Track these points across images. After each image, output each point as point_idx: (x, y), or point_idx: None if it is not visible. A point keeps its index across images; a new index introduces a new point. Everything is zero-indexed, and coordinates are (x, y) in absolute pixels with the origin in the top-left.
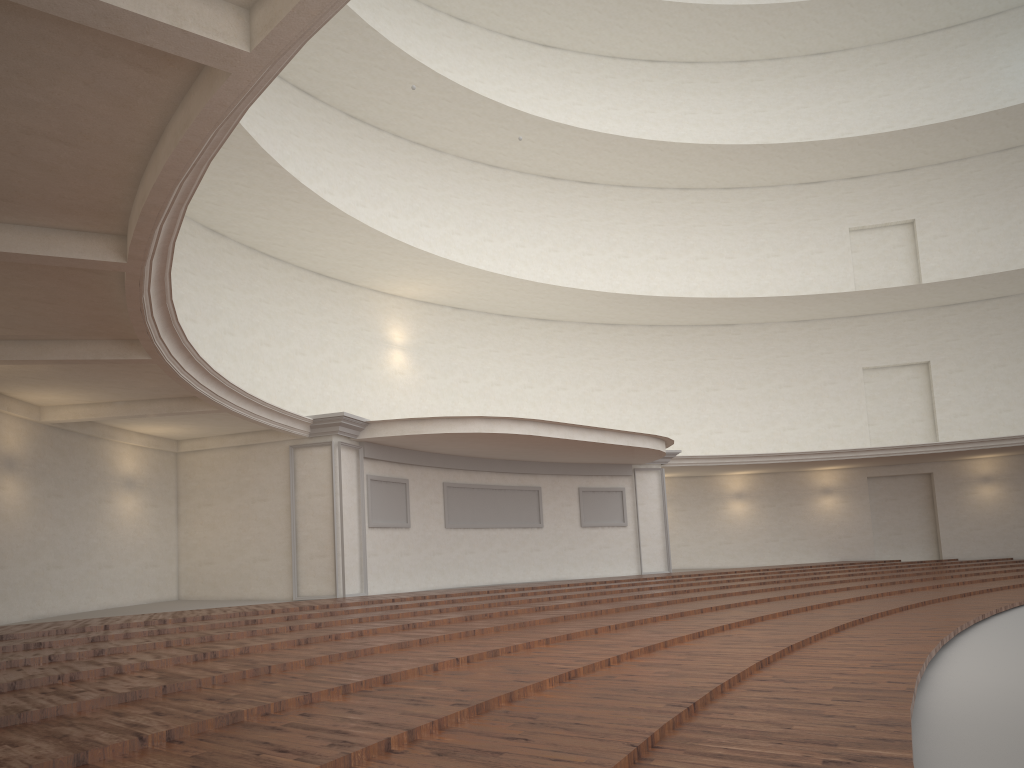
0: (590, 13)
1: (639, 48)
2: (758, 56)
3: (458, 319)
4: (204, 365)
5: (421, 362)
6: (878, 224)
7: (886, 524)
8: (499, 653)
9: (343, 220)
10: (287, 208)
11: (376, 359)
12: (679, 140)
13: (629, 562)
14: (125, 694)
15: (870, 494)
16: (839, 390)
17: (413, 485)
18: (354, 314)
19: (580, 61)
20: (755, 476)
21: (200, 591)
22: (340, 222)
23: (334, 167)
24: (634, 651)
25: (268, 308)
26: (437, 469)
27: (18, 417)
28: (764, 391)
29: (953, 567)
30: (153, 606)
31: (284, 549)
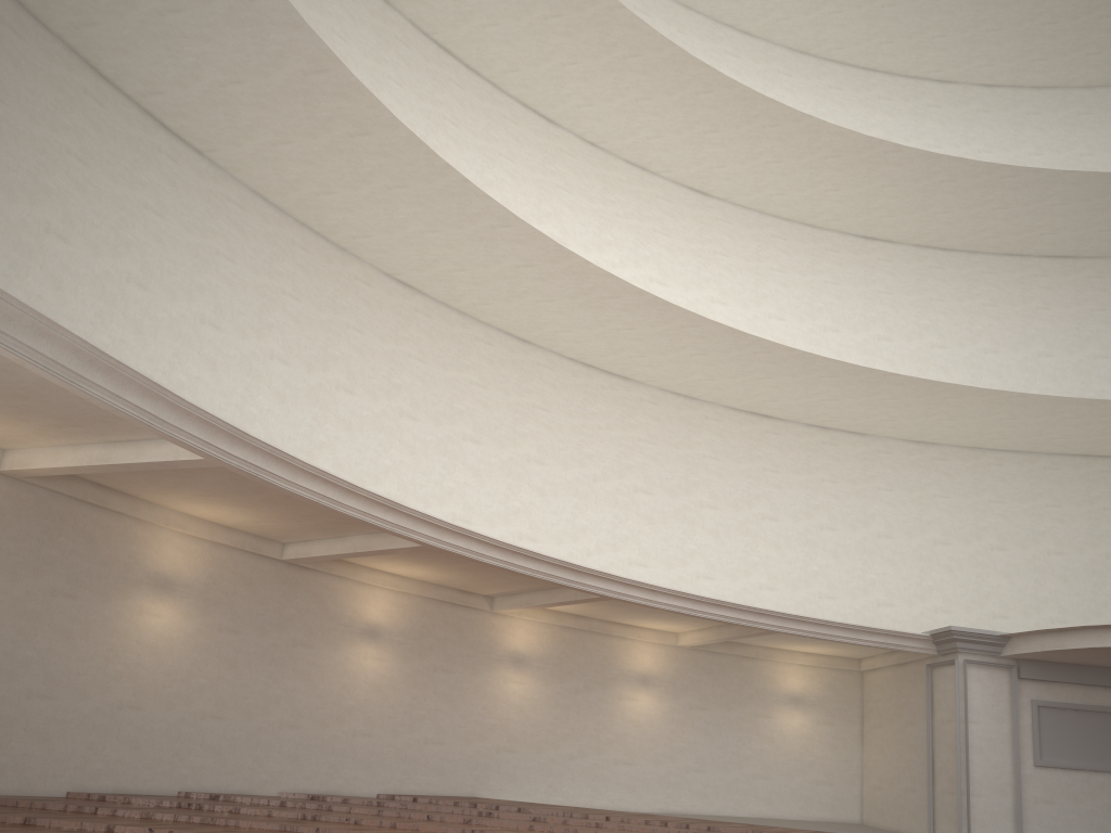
0: None
1: None
2: None
3: None
4: (685, 594)
5: None
6: None
7: None
8: None
9: (1030, 399)
10: (956, 405)
11: None
12: None
13: None
14: (285, 825)
15: None
16: None
17: None
18: None
19: None
20: None
21: (873, 817)
22: (1030, 402)
23: (1109, 325)
24: None
25: (1002, 508)
26: None
27: (655, 642)
28: None
29: None
30: (799, 822)
31: (925, 780)
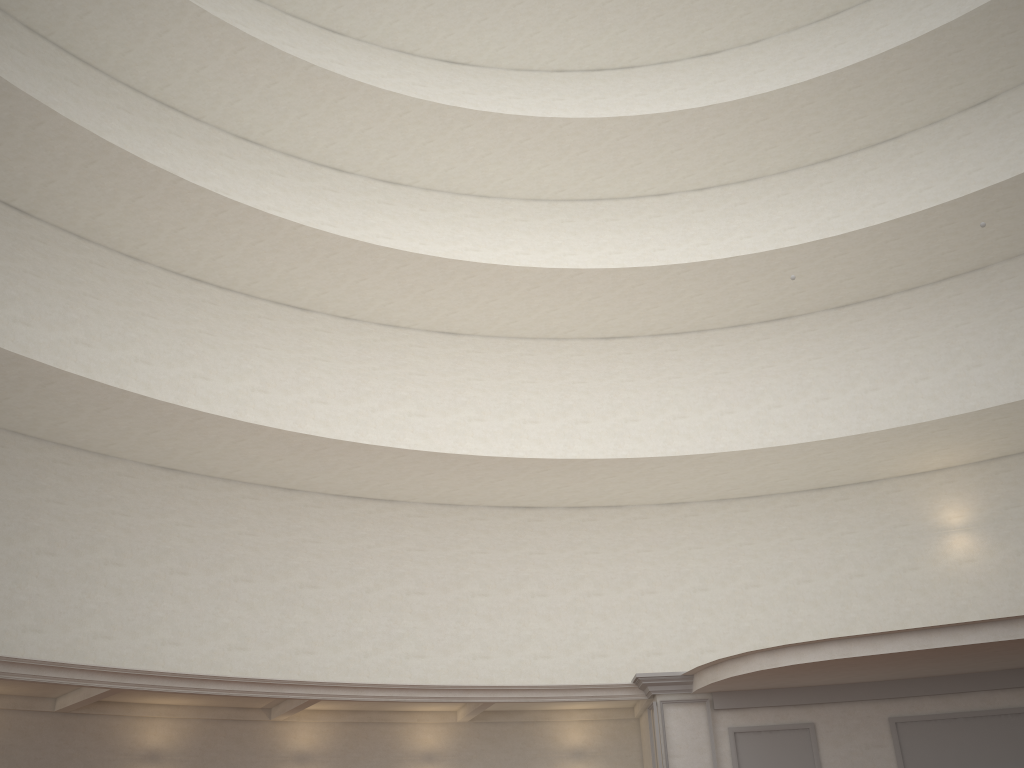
0: None
1: None
2: None
3: None
4: (387, 685)
5: (1002, 537)
6: None
7: None
8: None
9: (721, 456)
10: (668, 471)
11: (923, 555)
12: None
13: None
14: None
15: None
16: None
17: (826, 728)
18: (880, 513)
19: None
20: None
21: None
22: (723, 458)
23: (826, 369)
24: None
25: (752, 548)
26: (874, 701)
27: (438, 722)
28: None
29: None
30: None
31: None
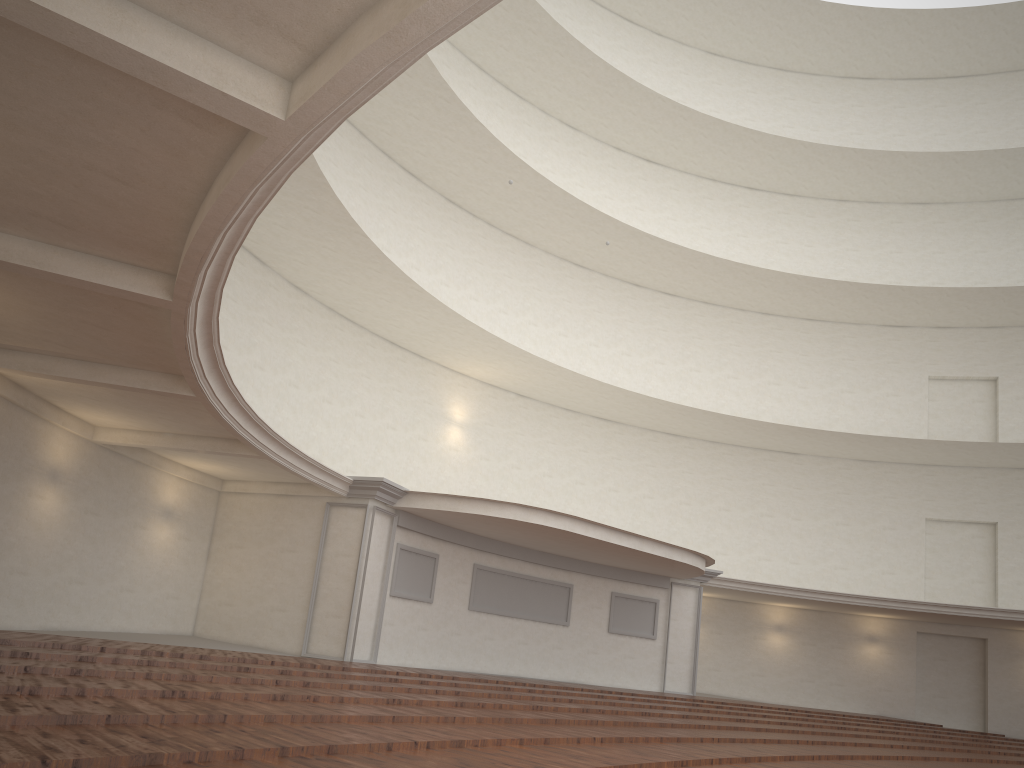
0: (696, 136)
1: (740, 175)
2: (857, 197)
3: (521, 406)
4: (248, 410)
5: (477, 442)
6: (959, 376)
7: (931, 684)
8: (464, 744)
9: (420, 295)
10: (369, 276)
11: (433, 432)
12: (767, 266)
13: (652, 677)
14: (65, 716)
15: (918, 650)
16: (898, 537)
17: (443, 561)
18: (419, 386)
19: (680, 179)
20: (799, 611)
21: (215, 631)
22: (417, 296)
23: (425, 245)
24: (601, 767)
25: (336, 367)
26: (470, 549)
27: (72, 433)
28: (820, 525)
29: (995, 743)
30: (164, 637)
31: (302, 603)
